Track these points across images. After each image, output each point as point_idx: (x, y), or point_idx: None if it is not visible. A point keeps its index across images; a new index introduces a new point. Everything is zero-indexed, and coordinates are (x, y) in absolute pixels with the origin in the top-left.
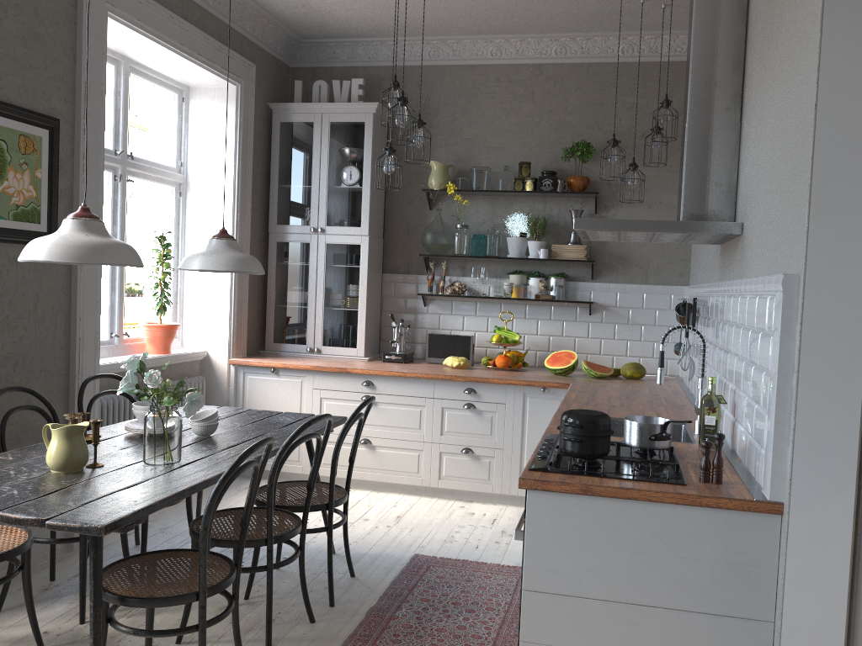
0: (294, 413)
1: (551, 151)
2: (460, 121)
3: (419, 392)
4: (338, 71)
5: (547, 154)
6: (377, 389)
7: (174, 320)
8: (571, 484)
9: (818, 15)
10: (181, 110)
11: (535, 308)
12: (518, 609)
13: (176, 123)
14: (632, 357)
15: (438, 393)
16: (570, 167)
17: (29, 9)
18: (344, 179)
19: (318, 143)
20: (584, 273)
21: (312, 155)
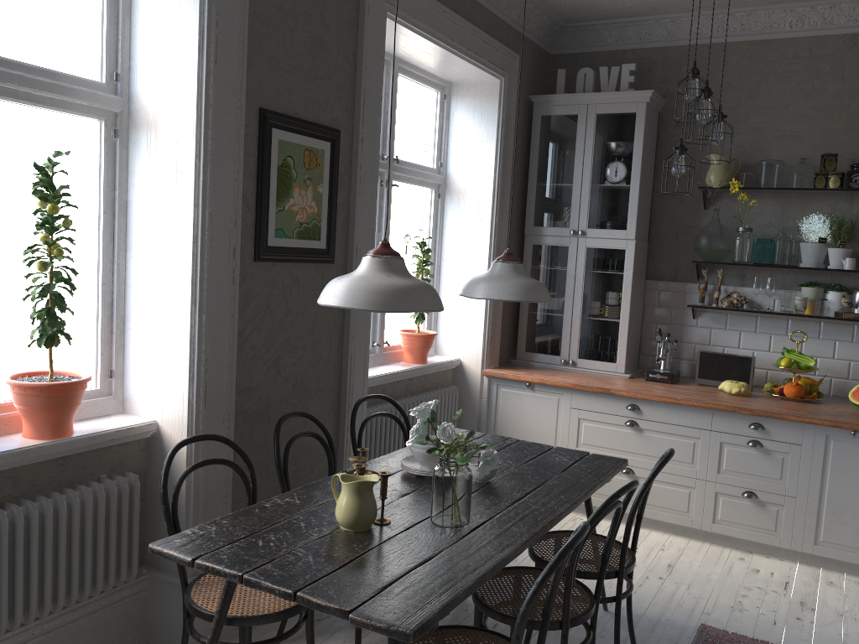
0: (566, 449)
1: None
2: (746, 107)
3: (693, 422)
4: (604, 55)
5: (858, 143)
6: (643, 415)
7: (429, 325)
8: None
9: None
10: (442, 108)
11: (833, 327)
12: None
13: (437, 121)
14: None
15: (717, 425)
16: None
17: (317, 17)
18: (610, 177)
19: (582, 137)
20: None
21: (575, 150)
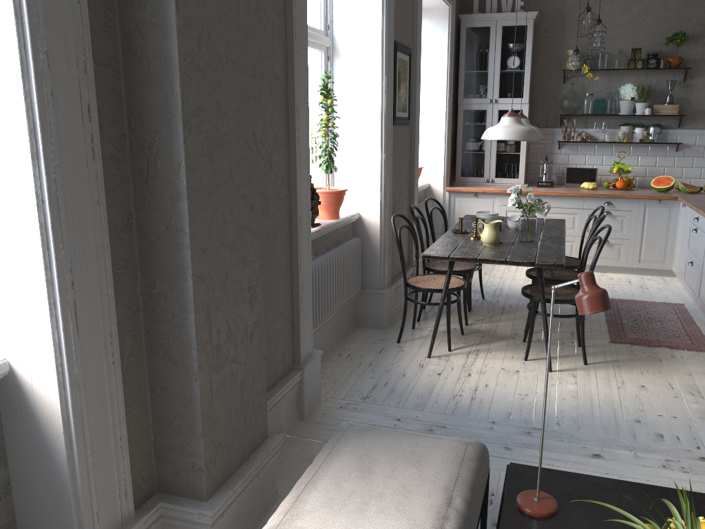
0: None
1: (653, 39)
2: None
3: (573, 205)
4: None
5: (650, 41)
6: (544, 204)
7: None
8: None
9: None
10: None
11: (637, 148)
12: (686, 320)
13: None
14: (704, 179)
15: (586, 205)
16: (666, 50)
17: None
18: (511, 66)
19: (493, 41)
20: (672, 123)
21: (489, 49)
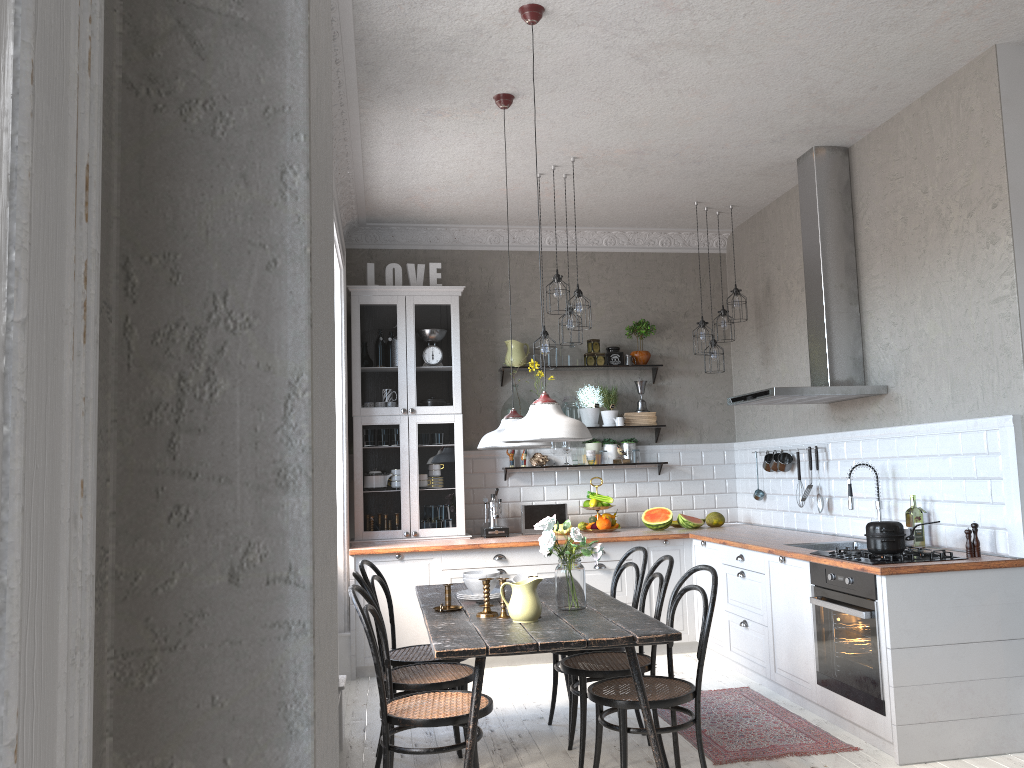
0: None
1: (609, 329)
2: (524, 302)
3: (551, 559)
4: (397, 253)
5: (606, 331)
6: (509, 562)
7: None
8: (913, 567)
9: (1010, 262)
10: None
11: (610, 472)
12: (775, 709)
13: None
14: (698, 510)
15: None
16: (627, 343)
17: None
18: (432, 359)
19: (403, 325)
20: (648, 437)
21: (397, 336)
